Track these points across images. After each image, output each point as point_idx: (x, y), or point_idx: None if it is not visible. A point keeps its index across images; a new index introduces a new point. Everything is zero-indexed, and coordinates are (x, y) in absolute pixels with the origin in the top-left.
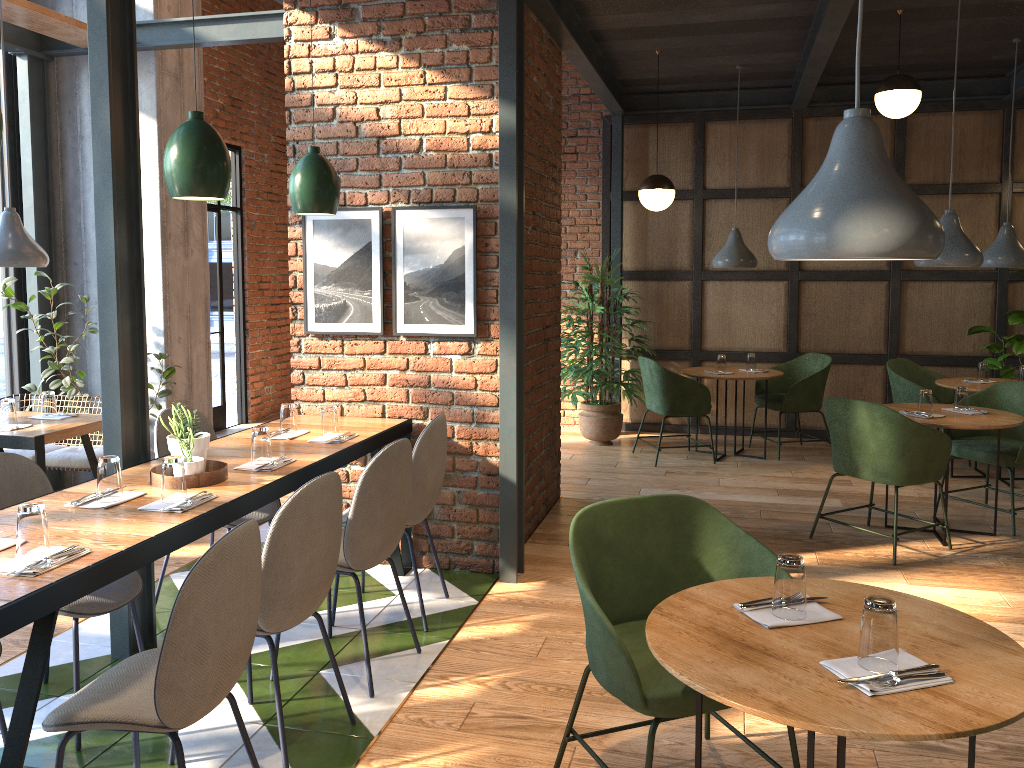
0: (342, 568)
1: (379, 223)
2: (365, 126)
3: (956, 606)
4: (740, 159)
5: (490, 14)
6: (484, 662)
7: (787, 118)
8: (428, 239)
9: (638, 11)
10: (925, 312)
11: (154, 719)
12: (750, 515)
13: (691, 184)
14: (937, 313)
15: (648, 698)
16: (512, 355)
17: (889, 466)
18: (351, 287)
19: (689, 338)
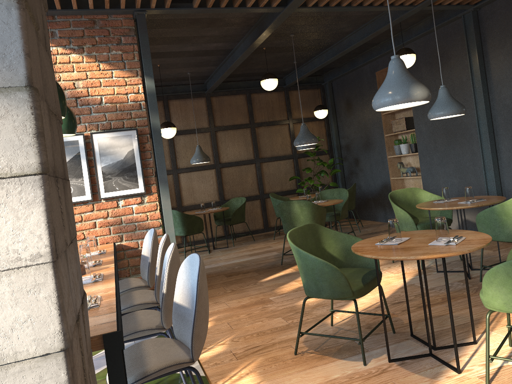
0: (153, 304)
1: (83, 141)
2: (67, 92)
3: None
4: (186, 116)
5: (131, 37)
6: (213, 338)
7: (204, 97)
8: (113, 147)
9: (164, 44)
10: (271, 174)
11: (187, 359)
12: (249, 264)
13: None
14: (275, 174)
15: (354, 291)
16: (168, 198)
17: None
18: (70, 177)
19: (176, 201)
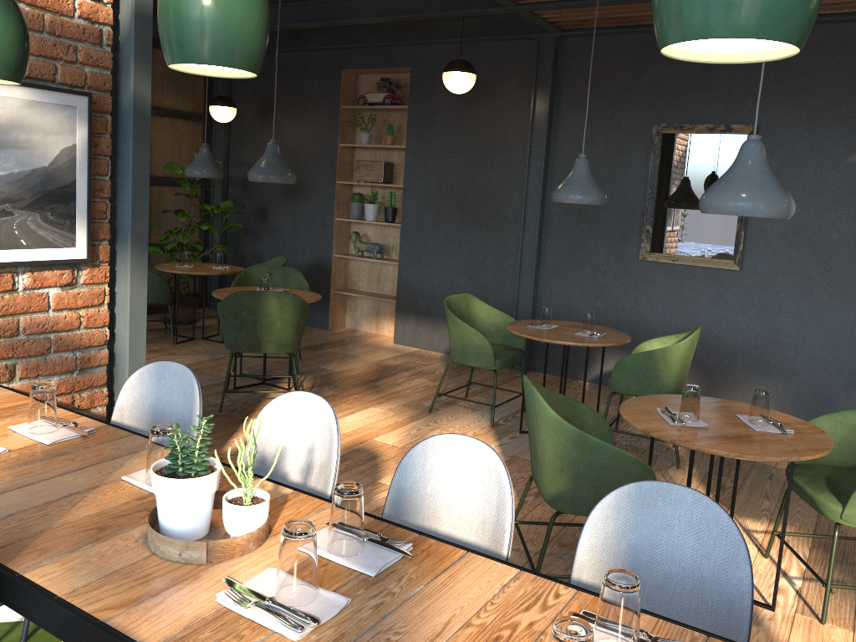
0: None
1: None
2: None
3: (379, 422)
4: None
5: None
6: None
7: None
8: (28, 130)
9: None
10: None
11: None
12: None
13: None
14: None
15: None
16: (144, 281)
17: (290, 339)
18: None
19: None
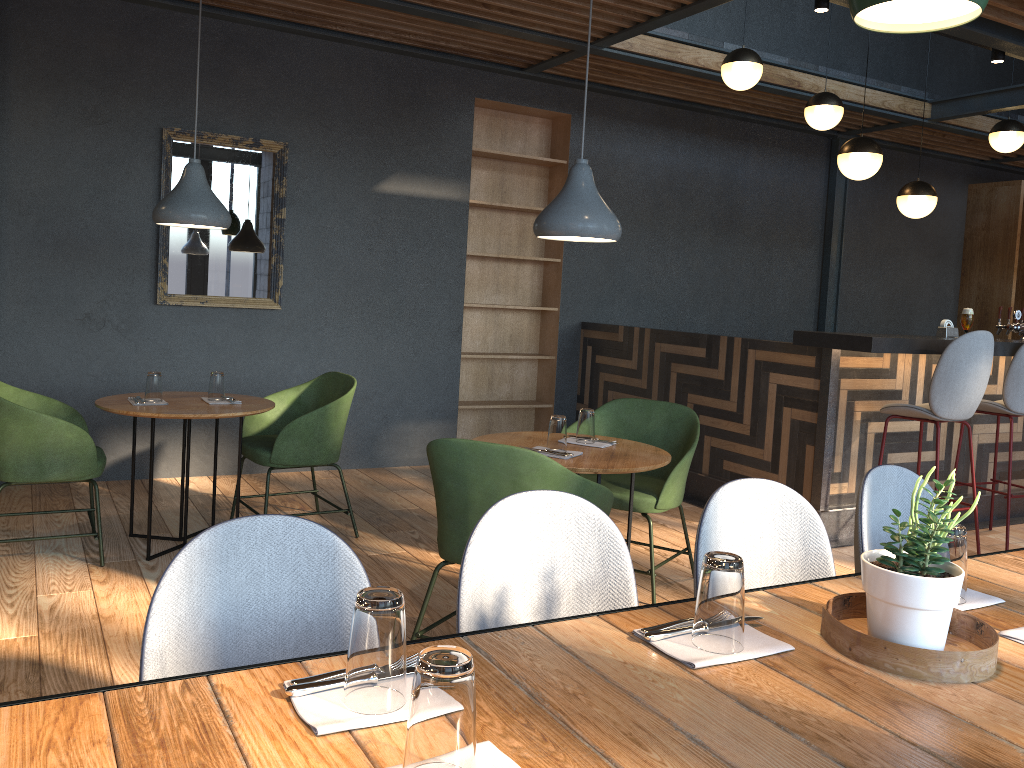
0: None
1: None
2: None
3: None
4: None
5: None
6: None
7: None
8: None
9: None
10: None
11: None
12: None
13: None
14: None
15: None
16: None
17: None
18: None
19: None
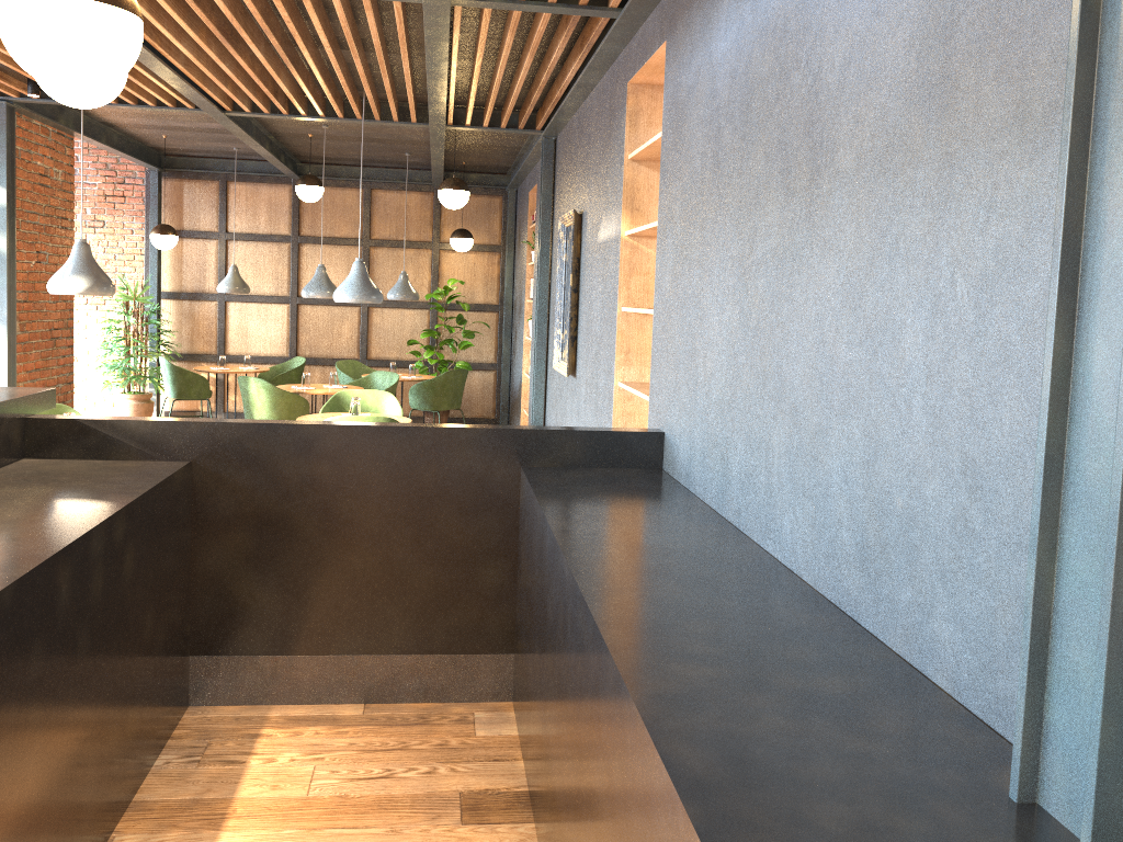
0: None
1: None
2: None
3: None
4: (254, 212)
5: None
6: None
7: (289, 184)
8: None
9: (129, 117)
10: (385, 329)
11: None
12: None
13: (217, 228)
14: (393, 330)
15: None
16: (5, 343)
17: (267, 415)
18: None
19: (216, 345)
